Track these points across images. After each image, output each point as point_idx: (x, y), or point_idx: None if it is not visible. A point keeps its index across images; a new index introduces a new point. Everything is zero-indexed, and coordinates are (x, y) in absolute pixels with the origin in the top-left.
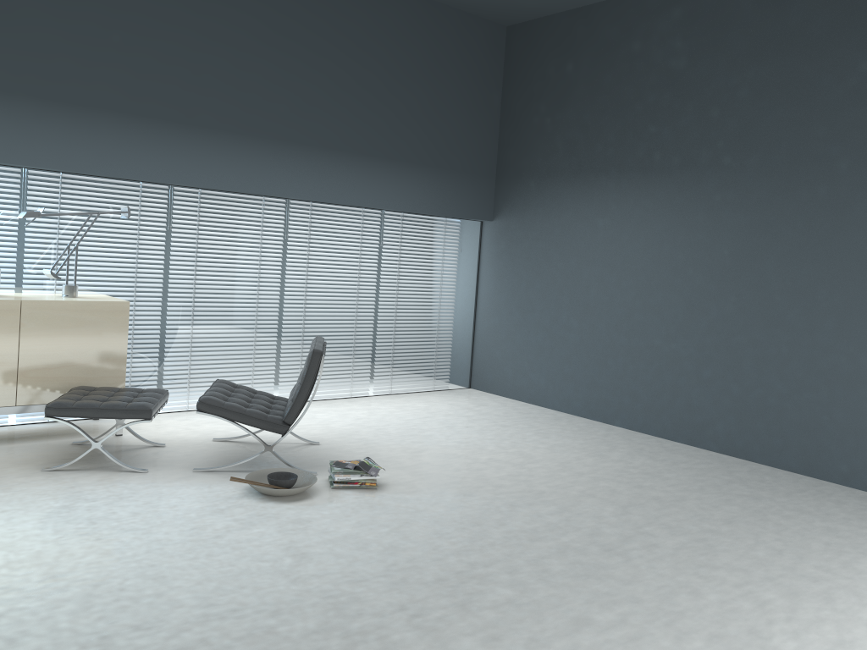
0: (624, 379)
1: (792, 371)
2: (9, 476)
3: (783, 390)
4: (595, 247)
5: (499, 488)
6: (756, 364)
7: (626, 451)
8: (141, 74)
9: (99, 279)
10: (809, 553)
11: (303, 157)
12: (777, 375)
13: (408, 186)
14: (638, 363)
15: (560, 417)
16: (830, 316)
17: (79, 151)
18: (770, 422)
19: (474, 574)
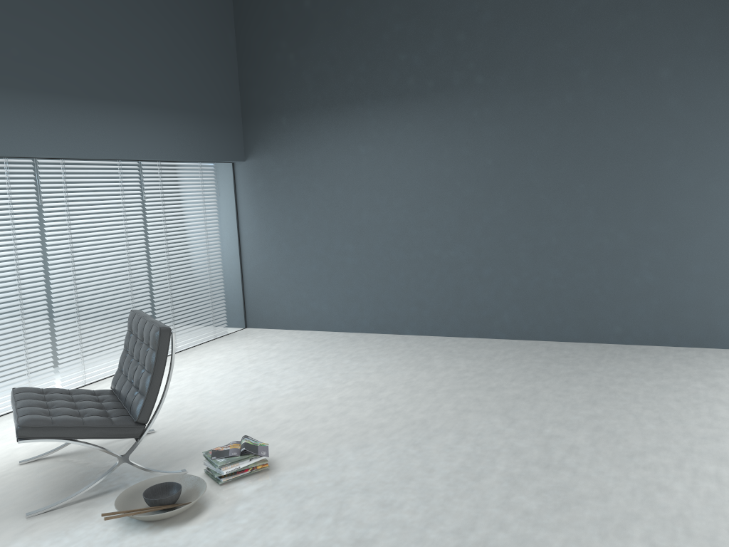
0: (408, 291)
1: (563, 257)
2: None
3: (558, 274)
4: (361, 173)
5: (383, 429)
6: (531, 256)
7: (441, 357)
8: None
9: None
10: (680, 414)
11: (49, 108)
12: (551, 262)
13: (164, 133)
14: (420, 274)
15: (354, 338)
16: (589, 205)
17: None
18: (550, 304)
19: (472, 544)
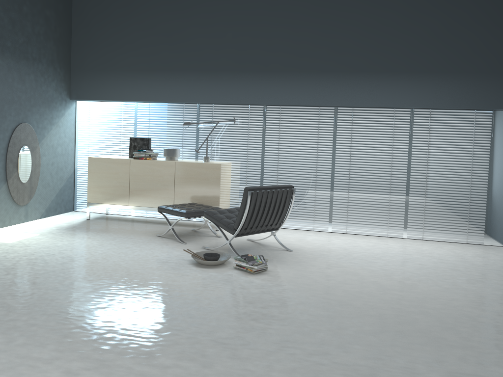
0: None
1: None
2: (142, 235)
3: None
4: None
5: (324, 294)
6: None
7: None
8: (241, 50)
9: (229, 155)
10: None
11: (338, 80)
12: None
13: (426, 89)
14: None
15: None
16: None
17: (213, 92)
18: None
19: (174, 317)
